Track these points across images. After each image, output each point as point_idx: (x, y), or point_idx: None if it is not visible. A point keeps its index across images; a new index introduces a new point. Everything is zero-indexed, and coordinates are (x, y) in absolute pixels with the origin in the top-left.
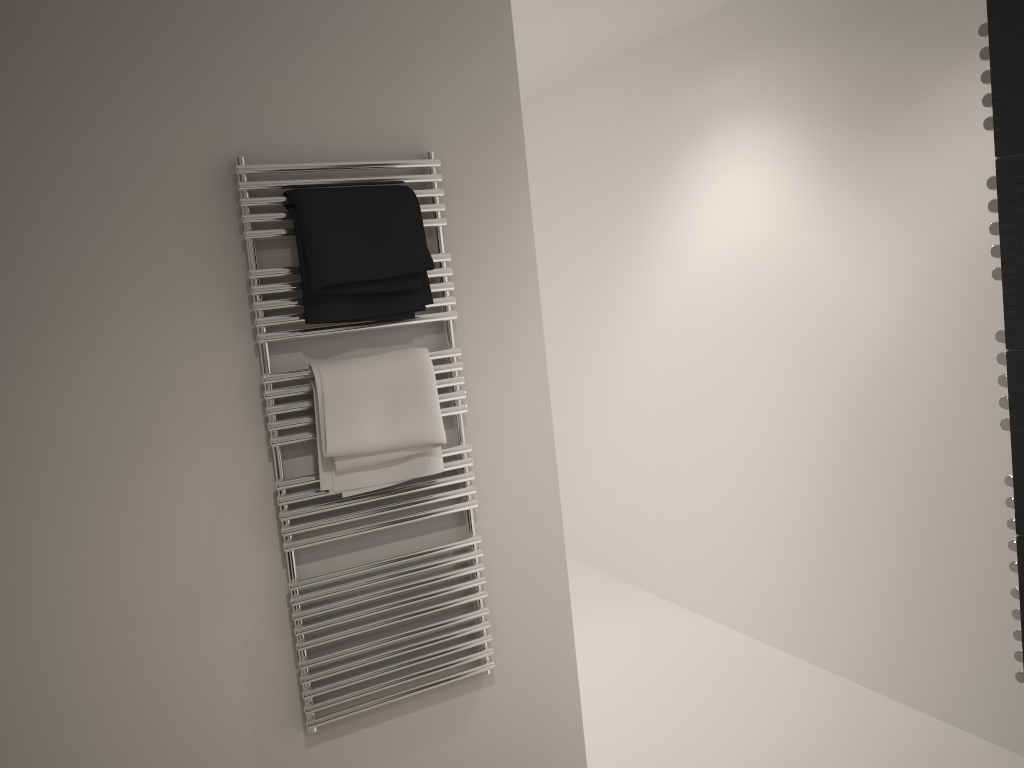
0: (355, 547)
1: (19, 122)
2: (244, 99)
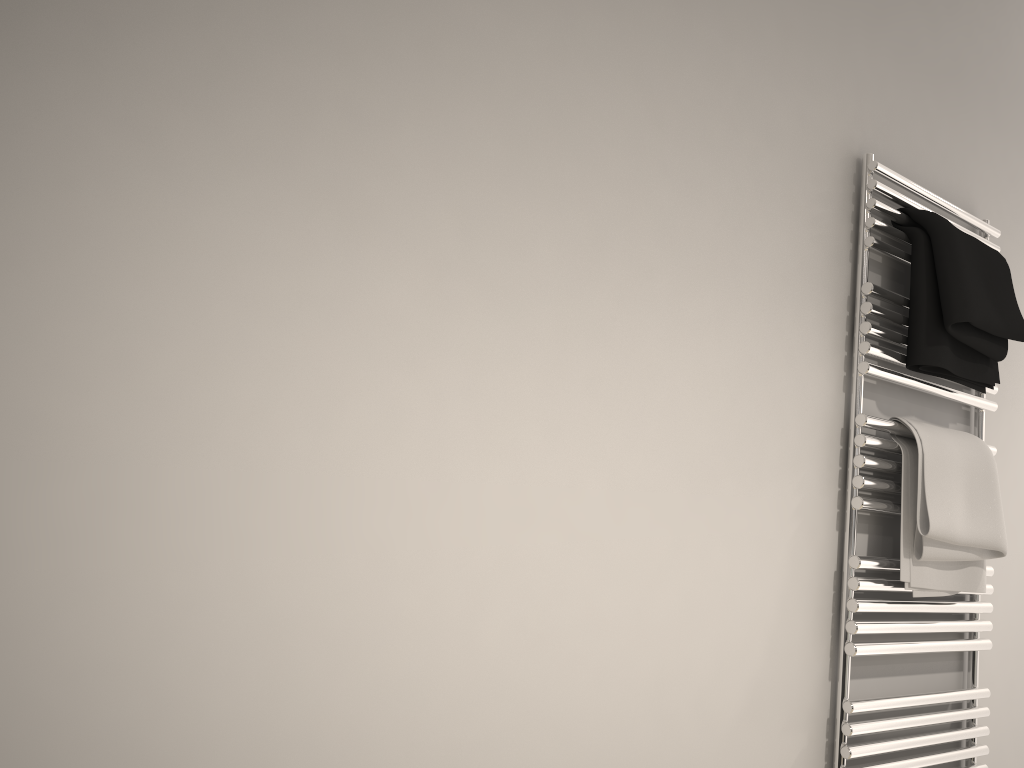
0: (884, 671)
1: (716, 26)
2: (871, 97)
